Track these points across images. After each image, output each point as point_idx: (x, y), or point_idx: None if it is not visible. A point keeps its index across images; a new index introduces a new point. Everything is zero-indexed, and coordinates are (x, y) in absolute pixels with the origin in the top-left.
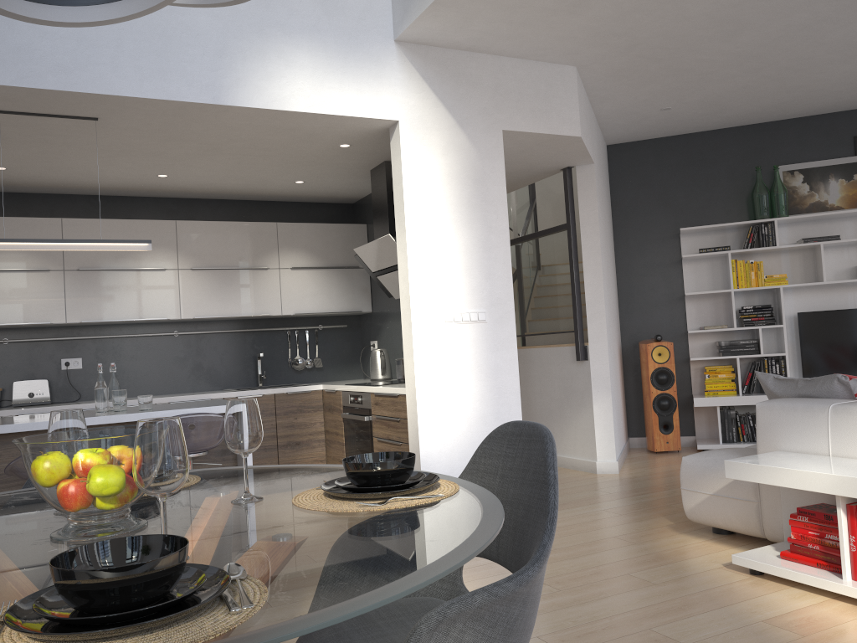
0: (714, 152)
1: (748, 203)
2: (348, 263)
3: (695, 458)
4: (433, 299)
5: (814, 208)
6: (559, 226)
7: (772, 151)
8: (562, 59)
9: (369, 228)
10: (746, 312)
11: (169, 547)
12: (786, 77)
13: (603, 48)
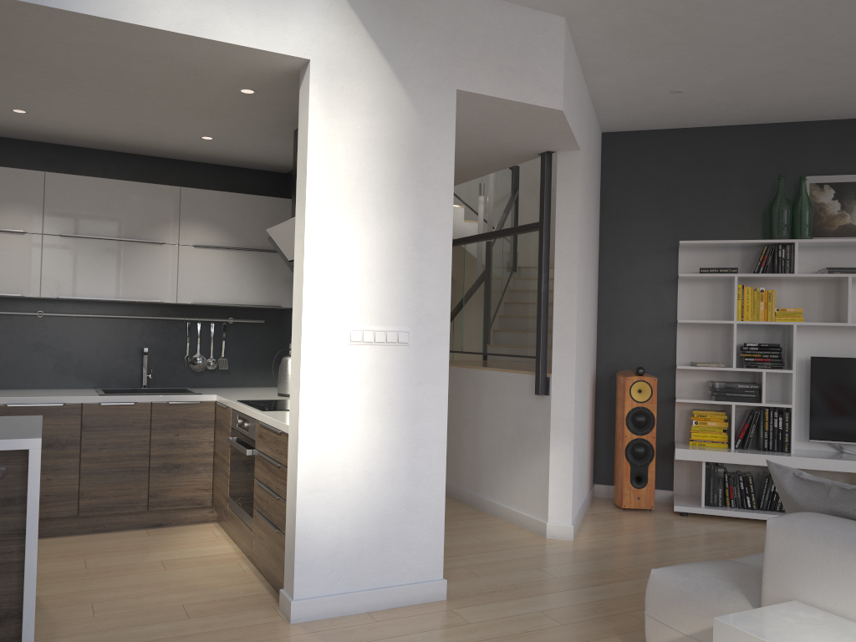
0: (729, 153)
1: (764, 218)
2: (269, 245)
3: (670, 575)
4: (337, 309)
5: (844, 231)
6: (530, 224)
7: (800, 158)
8: (547, 3)
9: None
10: (749, 350)
11: None
12: (833, 62)
13: None
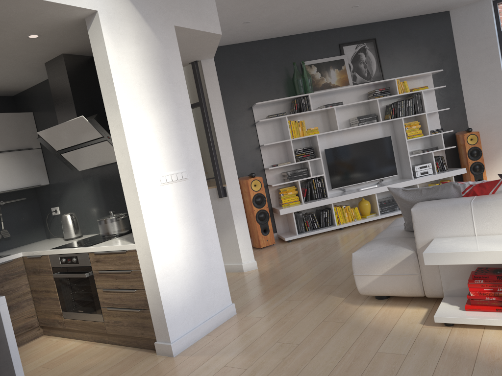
0: (265, 54)
1: (289, 85)
2: (22, 146)
3: (363, 252)
4: (149, 166)
5: (325, 86)
6: (193, 104)
7: (298, 53)
8: None
9: (36, 115)
10: (299, 152)
11: None
12: (321, 2)
13: None
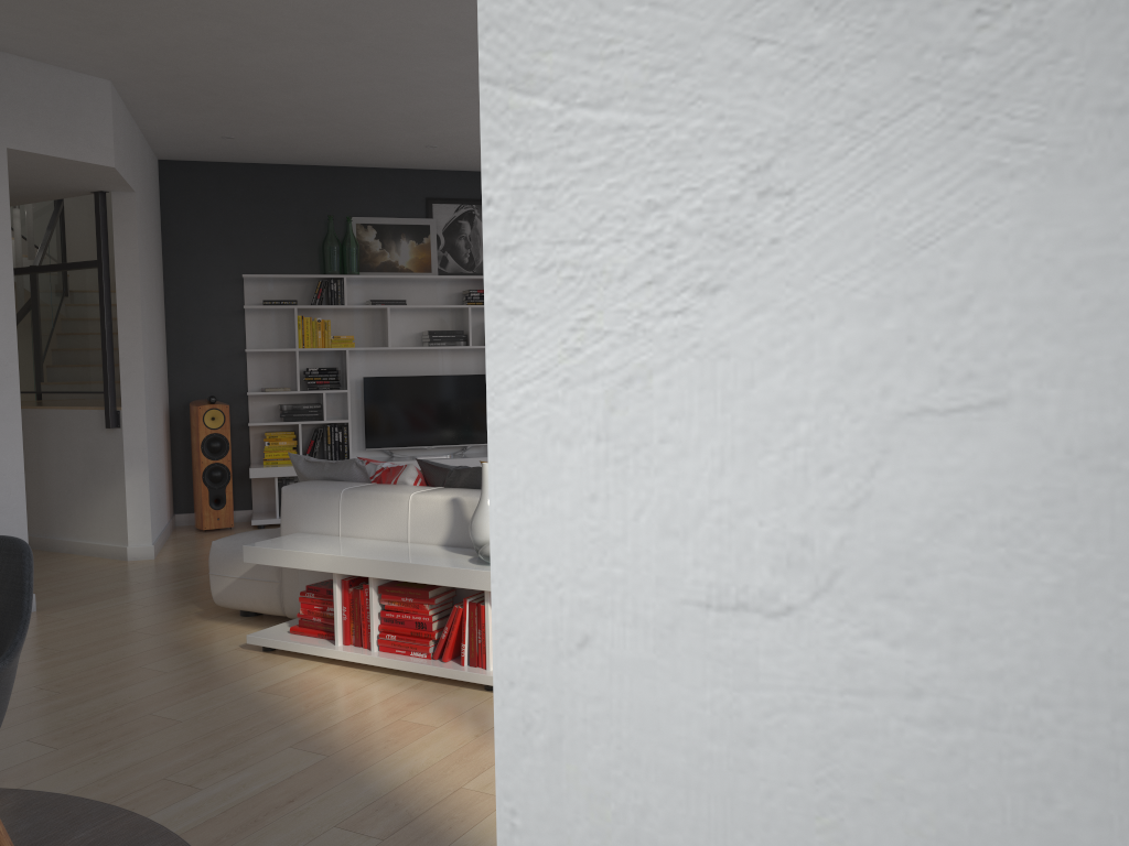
0: (286, 190)
1: (320, 254)
2: None
3: (226, 542)
4: None
5: (386, 267)
6: (88, 262)
7: (348, 200)
8: (93, 71)
9: None
10: (311, 374)
11: None
12: (355, 132)
13: (145, 71)
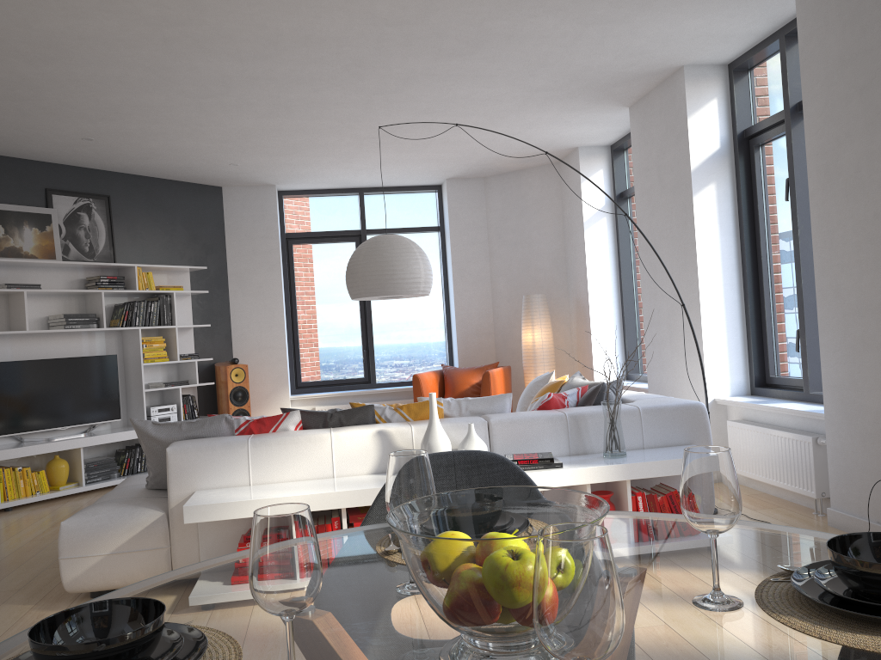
0: None
1: None
2: None
3: (81, 519)
4: None
5: (10, 252)
6: None
7: None
8: None
9: None
10: None
11: (833, 549)
12: (33, 115)
13: None
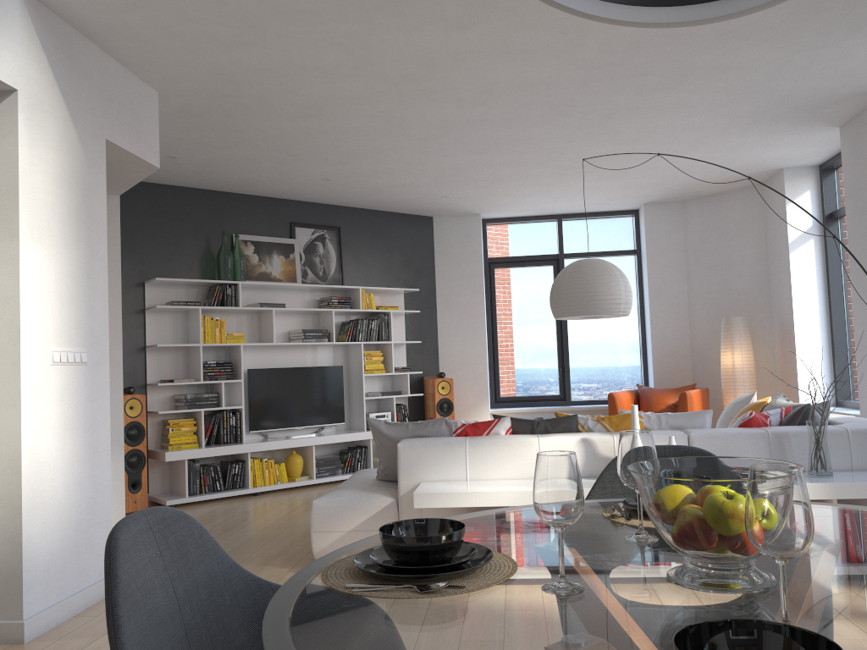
0: (181, 208)
1: (209, 263)
2: None
3: (328, 500)
4: (43, 331)
5: (262, 277)
6: None
7: (231, 220)
8: (158, 81)
9: None
10: (210, 367)
11: None
12: (287, 162)
13: (205, 87)
